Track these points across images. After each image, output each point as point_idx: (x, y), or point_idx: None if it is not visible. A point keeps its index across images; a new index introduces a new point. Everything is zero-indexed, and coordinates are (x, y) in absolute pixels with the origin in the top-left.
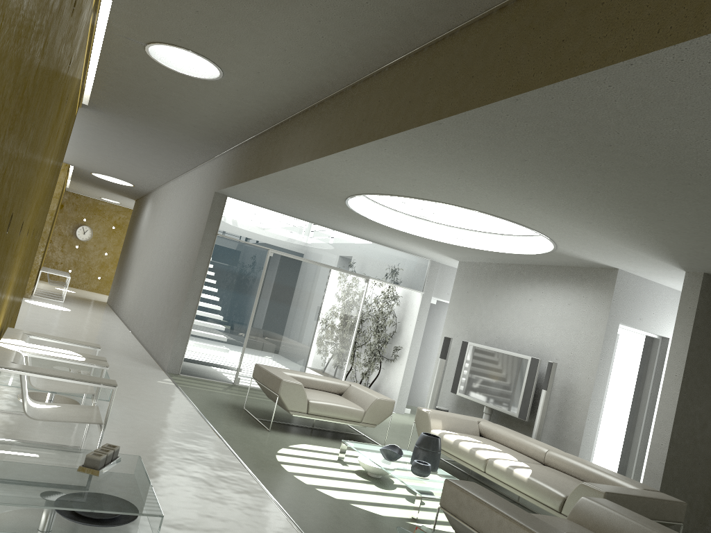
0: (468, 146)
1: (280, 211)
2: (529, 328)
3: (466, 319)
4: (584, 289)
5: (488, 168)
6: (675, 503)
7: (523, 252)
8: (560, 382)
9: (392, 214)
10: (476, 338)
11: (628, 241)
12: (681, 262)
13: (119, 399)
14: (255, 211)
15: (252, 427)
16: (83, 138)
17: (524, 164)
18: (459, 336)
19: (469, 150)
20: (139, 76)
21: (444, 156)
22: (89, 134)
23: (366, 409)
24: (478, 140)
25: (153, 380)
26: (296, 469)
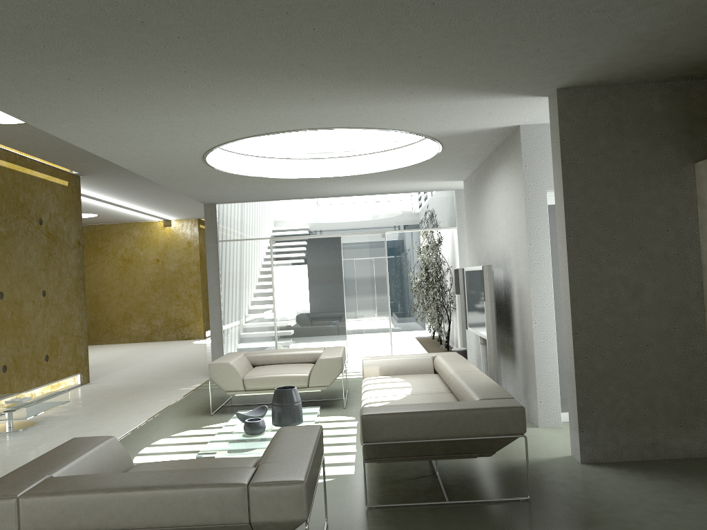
0: (25, 91)
1: (266, 199)
2: (496, 232)
3: (474, 242)
4: (510, 164)
5: (104, 99)
6: (497, 410)
7: (438, 150)
8: (516, 286)
9: (320, 163)
10: (480, 260)
11: (397, 98)
12: (503, 91)
13: (92, 413)
14: (246, 207)
15: (196, 415)
16: (146, 196)
17: (82, 81)
18: (474, 263)
19: (40, 93)
20: (25, 139)
21: (65, 107)
22: (140, 192)
23: (311, 373)
24: (4, 83)
25: (176, 389)
26: (154, 449)
